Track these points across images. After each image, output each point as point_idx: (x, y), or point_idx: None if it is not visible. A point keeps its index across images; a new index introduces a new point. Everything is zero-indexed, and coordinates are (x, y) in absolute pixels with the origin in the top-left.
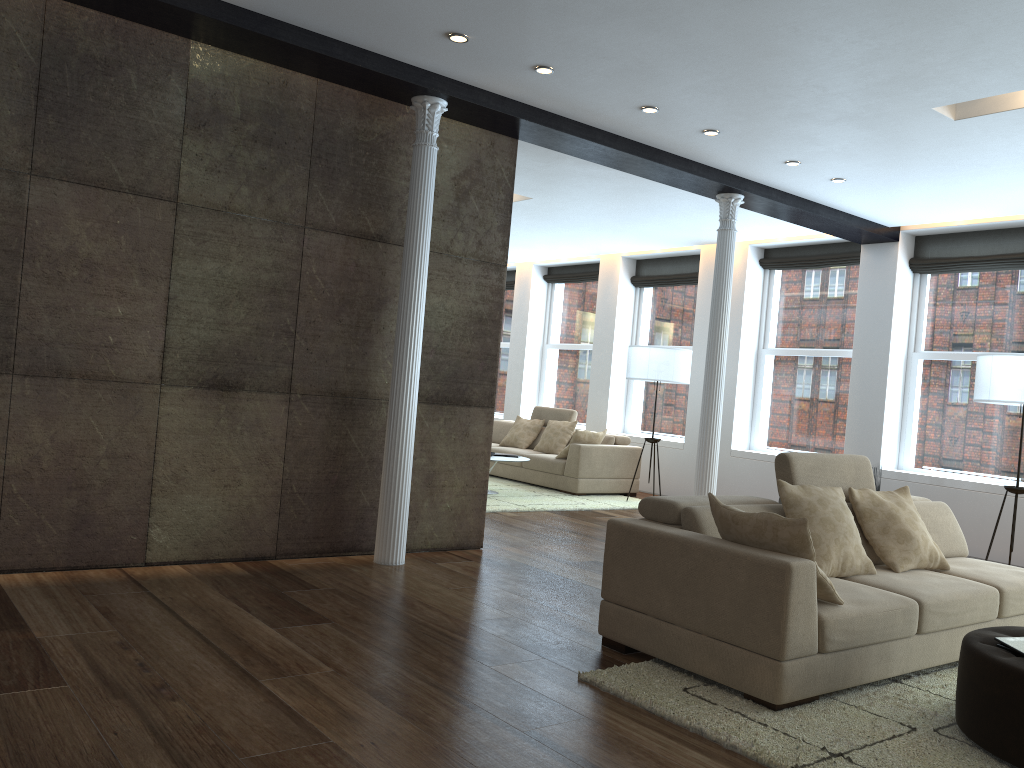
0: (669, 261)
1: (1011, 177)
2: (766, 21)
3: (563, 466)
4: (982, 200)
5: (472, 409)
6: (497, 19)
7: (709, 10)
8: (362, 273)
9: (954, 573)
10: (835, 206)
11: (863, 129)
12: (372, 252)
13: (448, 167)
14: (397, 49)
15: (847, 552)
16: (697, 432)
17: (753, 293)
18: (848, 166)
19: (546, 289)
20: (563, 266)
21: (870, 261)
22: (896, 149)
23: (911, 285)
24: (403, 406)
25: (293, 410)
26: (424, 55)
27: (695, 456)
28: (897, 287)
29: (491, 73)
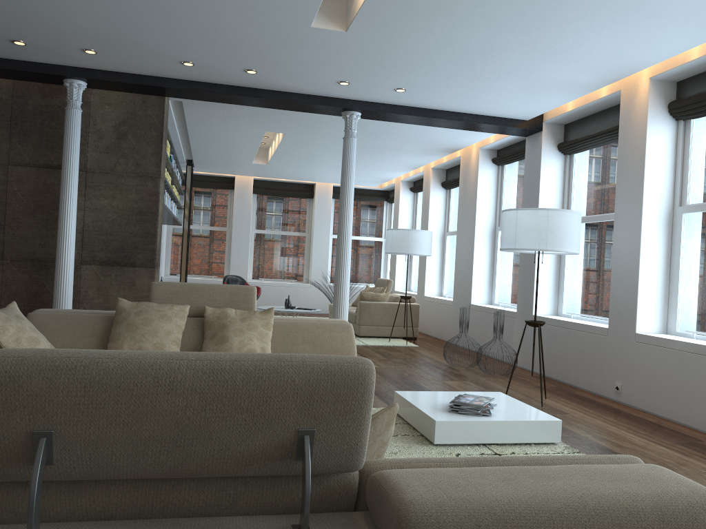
0: (458, 168)
1: (496, 65)
2: None
3: (355, 317)
4: (528, 87)
5: (137, 269)
6: (7, 28)
7: None
8: (49, 188)
9: None
10: (451, 110)
11: (316, 50)
12: (56, 175)
13: (110, 120)
14: (18, 55)
15: (142, 346)
16: (458, 292)
17: (487, 184)
18: (379, 78)
19: (413, 197)
20: (419, 180)
21: (529, 149)
22: (371, 60)
23: (562, 165)
24: (58, 265)
25: (5, 269)
26: (33, 56)
27: (456, 310)
28: (543, 167)
29: (78, 59)
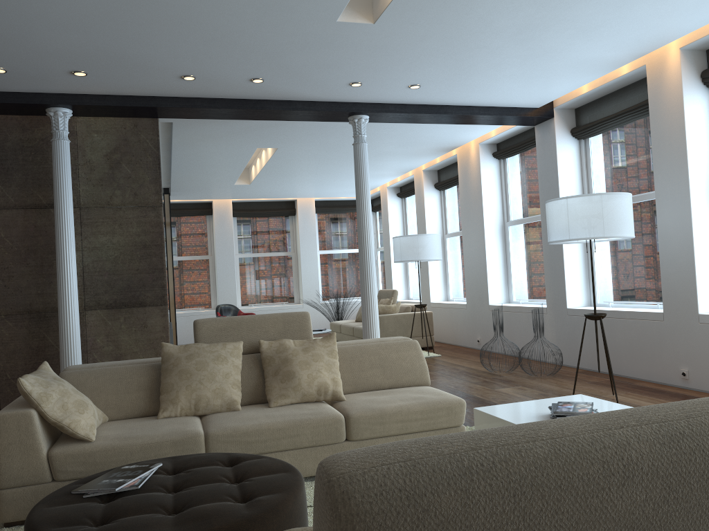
0: (452, 167)
1: (525, 49)
2: (97, 4)
3: None
4: (551, 71)
5: (147, 308)
6: None
7: (55, 9)
8: (40, 231)
9: (341, 403)
10: (462, 104)
11: (336, 49)
12: (46, 216)
13: (100, 149)
14: None
15: (200, 395)
16: (471, 294)
17: (491, 180)
18: (395, 75)
19: (401, 203)
20: (406, 184)
21: (541, 138)
22: (392, 55)
23: (578, 150)
24: (62, 314)
25: (0, 326)
26: (12, 85)
27: (472, 313)
28: (559, 155)
29: (64, 84)
